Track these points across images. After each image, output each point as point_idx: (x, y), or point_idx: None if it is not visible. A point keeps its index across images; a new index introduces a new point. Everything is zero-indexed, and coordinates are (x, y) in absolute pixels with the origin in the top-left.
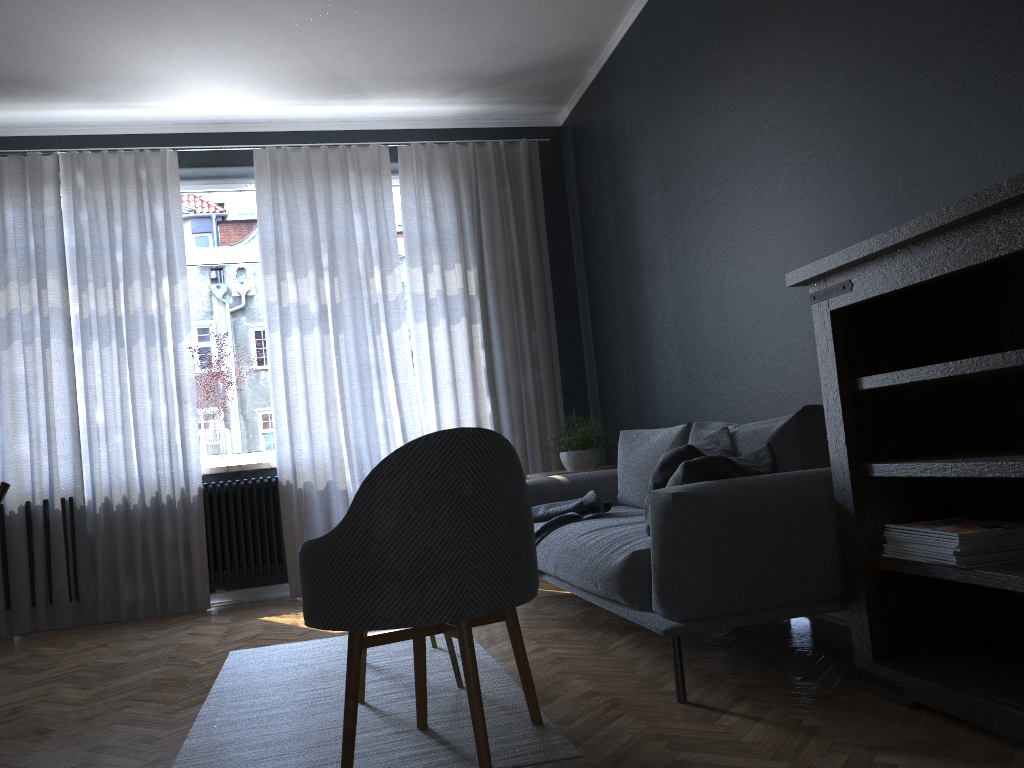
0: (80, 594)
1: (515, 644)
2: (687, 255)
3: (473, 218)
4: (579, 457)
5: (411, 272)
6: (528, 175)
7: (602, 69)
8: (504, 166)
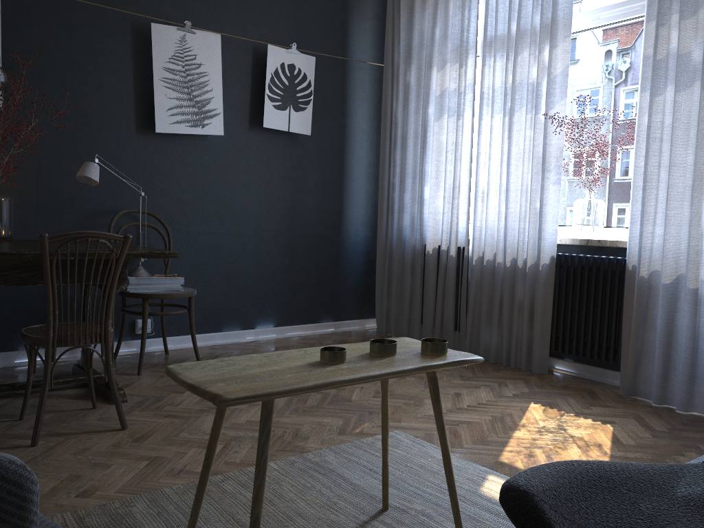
0: (459, 327)
1: None
2: None
3: None
4: None
5: None
6: None
7: None
8: None
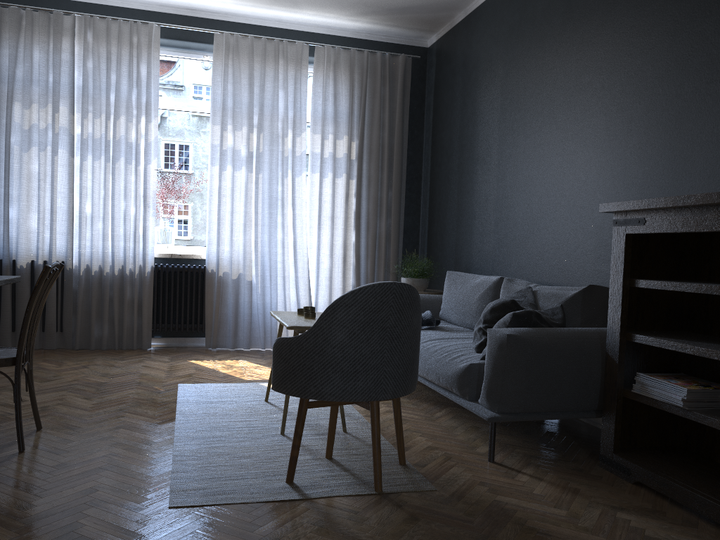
0: (64, 328)
1: (396, 415)
2: (512, 161)
3: (360, 105)
4: (414, 283)
5: (313, 137)
6: (402, 80)
7: (468, 16)
8: (387, 71)
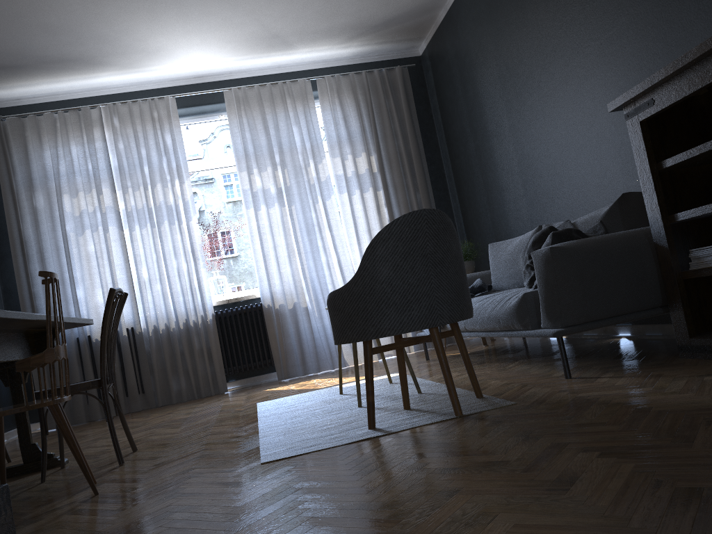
0: (145, 389)
1: (461, 349)
2: (523, 122)
3: (370, 122)
4: None
5: (333, 161)
6: (403, 89)
7: (449, 11)
8: (387, 85)
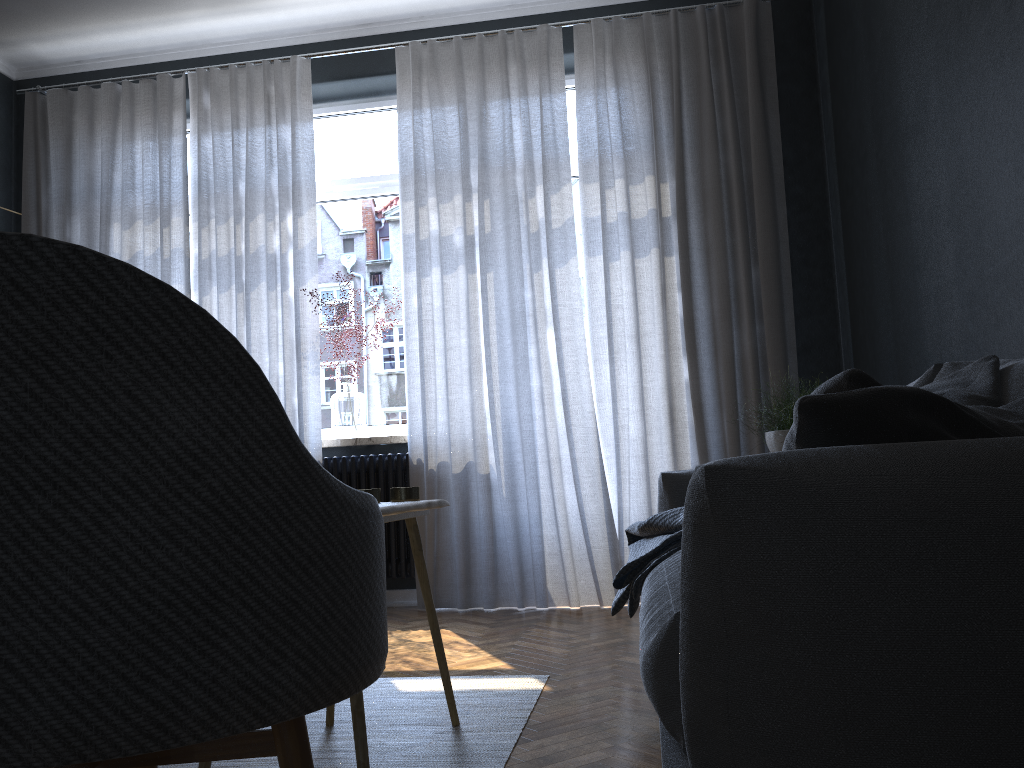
0: None
1: None
2: (967, 84)
3: (673, 113)
4: None
5: (585, 190)
6: (753, 46)
7: None
8: (719, 37)
